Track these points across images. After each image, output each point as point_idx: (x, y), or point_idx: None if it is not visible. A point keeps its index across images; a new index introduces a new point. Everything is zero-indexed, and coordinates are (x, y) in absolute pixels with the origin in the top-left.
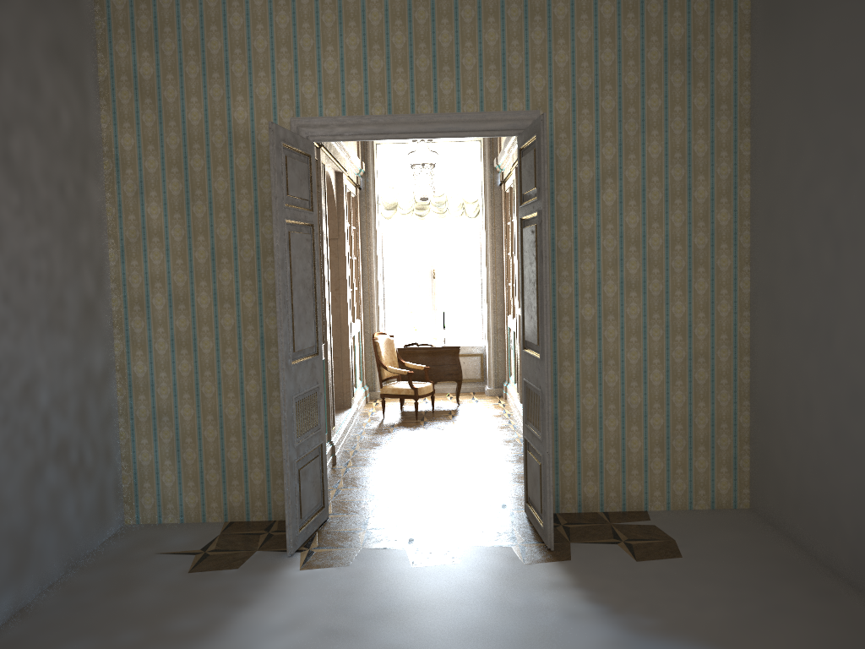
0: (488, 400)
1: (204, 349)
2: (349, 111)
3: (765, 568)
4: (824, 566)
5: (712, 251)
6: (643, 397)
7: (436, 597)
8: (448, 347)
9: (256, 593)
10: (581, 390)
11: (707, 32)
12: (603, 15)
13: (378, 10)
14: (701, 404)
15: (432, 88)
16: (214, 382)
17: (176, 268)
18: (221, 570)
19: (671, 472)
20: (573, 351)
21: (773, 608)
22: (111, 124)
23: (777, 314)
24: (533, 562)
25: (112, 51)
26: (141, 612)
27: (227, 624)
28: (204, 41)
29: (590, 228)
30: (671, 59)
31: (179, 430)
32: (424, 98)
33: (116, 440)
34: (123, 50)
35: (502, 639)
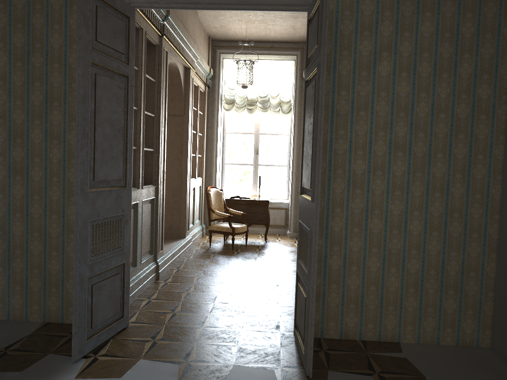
0: (288, 240)
1: (34, 177)
2: None
3: None
4: None
5: (472, 121)
6: (402, 244)
7: None
8: (261, 201)
9: None
10: (349, 234)
11: None
12: None
13: None
14: (453, 254)
15: None
16: (42, 205)
17: (16, 108)
18: (5, 372)
19: (422, 311)
20: (344, 200)
21: None
22: None
23: None
24: None
25: None
26: None
27: None
28: None
29: (365, 94)
30: None
31: (10, 243)
32: None
33: None
34: None
35: None
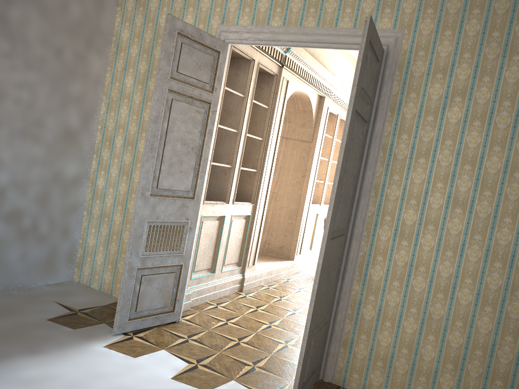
0: None
1: (135, 179)
2: (256, 22)
3: None
4: None
5: None
6: (446, 311)
7: None
8: None
9: (52, 349)
10: (388, 286)
11: None
12: None
13: None
14: (508, 338)
15: (319, 6)
16: None
17: (132, 121)
18: (64, 326)
19: None
20: (389, 249)
21: None
22: (120, 23)
23: None
24: None
25: None
26: None
27: (0, 362)
28: None
29: (428, 141)
30: None
31: (111, 229)
32: (311, 14)
33: (78, 225)
34: None
35: None
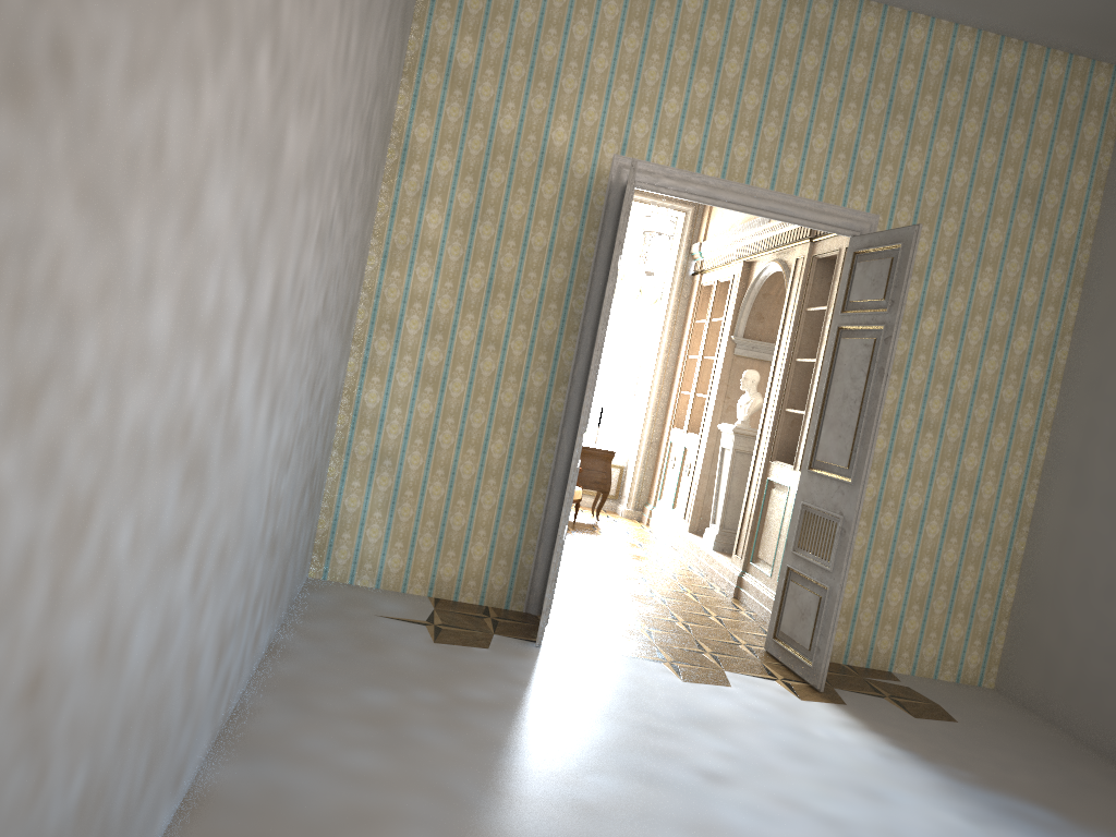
0: (628, 522)
1: (452, 391)
2: (679, 164)
3: (1046, 746)
4: (1101, 754)
5: (1017, 408)
6: (914, 548)
7: (732, 714)
8: (601, 450)
9: (532, 677)
10: None
11: (1062, 178)
12: (966, 132)
13: (736, 62)
14: (970, 567)
15: (774, 162)
16: (455, 432)
17: (444, 291)
18: (471, 647)
19: (924, 635)
20: None
21: (1077, 783)
22: (409, 108)
23: (1083, 488)
24: (808, 699)
25: (430, 25)
26: (416, 673)
27: (527, 702)
28: (538, 43)
29: (901, 354)
30: (1022, 197)
31: (400, 479)
32: (763, 171)
33: (326, 476)
34: (443, 27)
35: (831, 765)
